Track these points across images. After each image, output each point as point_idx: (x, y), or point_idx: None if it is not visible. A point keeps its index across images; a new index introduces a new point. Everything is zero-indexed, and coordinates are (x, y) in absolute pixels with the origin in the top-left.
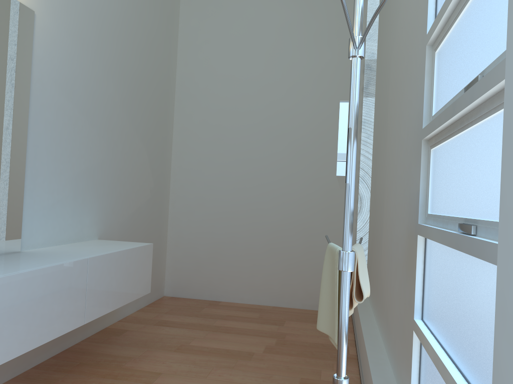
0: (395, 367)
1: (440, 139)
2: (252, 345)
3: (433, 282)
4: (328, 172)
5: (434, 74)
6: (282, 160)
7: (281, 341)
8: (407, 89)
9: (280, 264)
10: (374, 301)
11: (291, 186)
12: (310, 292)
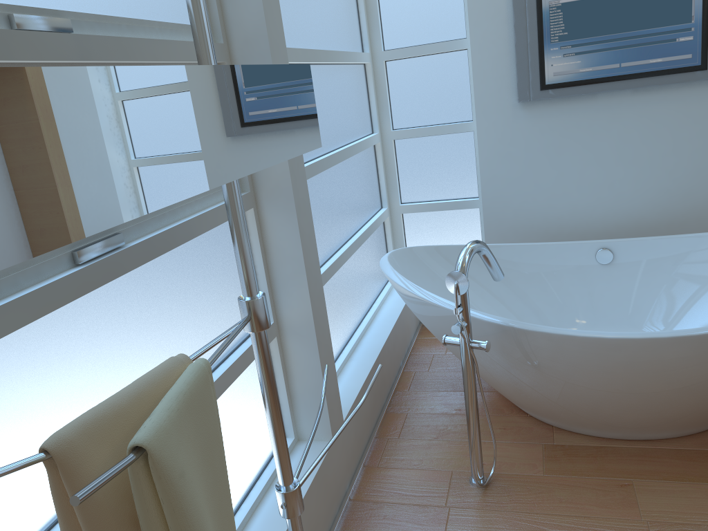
0: None
1: None
2: None
3: None
4: None
5: None
6: None
7: None
8: None
9: None
10: None
11: None
12: None
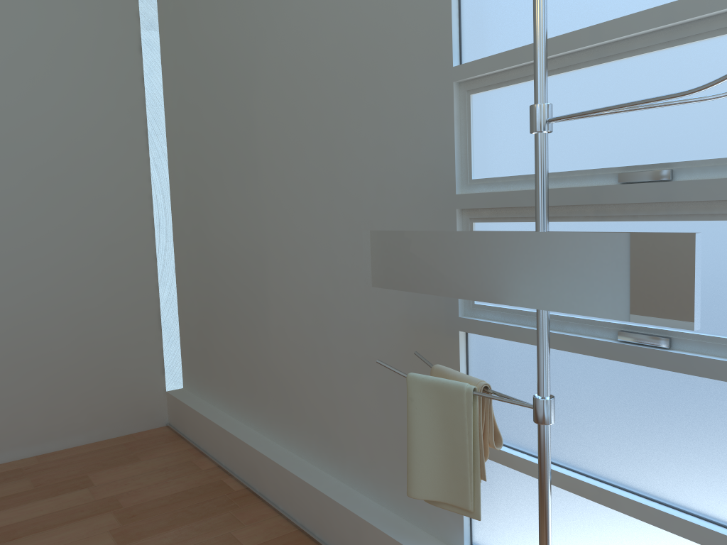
0: (382, 493)
1: (516, 217)
2: (87, 542)
3: (508, 389)
4: (104, 216)
5: (470, 124)
6: (14, 201)
7: (123, 513)
8: (365, 123)
9: (37, 383)
10: (245, 405)
11: (40, 246)
12: (98, 414)
